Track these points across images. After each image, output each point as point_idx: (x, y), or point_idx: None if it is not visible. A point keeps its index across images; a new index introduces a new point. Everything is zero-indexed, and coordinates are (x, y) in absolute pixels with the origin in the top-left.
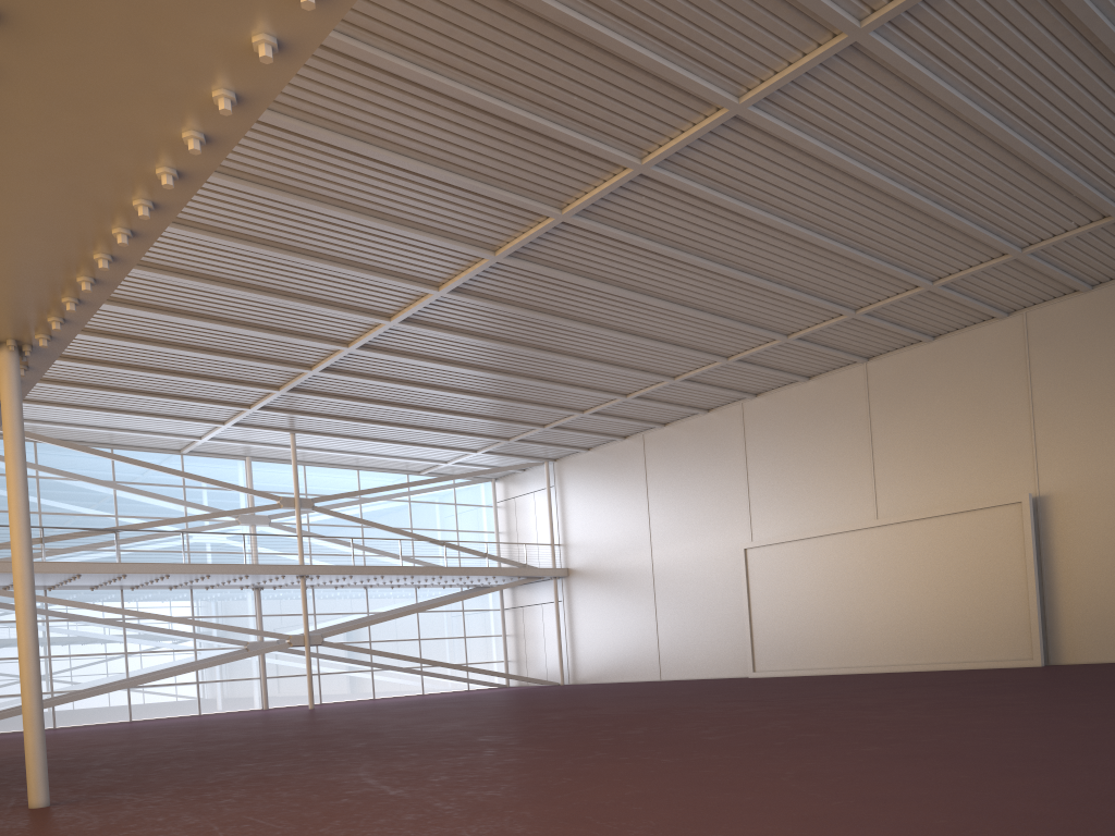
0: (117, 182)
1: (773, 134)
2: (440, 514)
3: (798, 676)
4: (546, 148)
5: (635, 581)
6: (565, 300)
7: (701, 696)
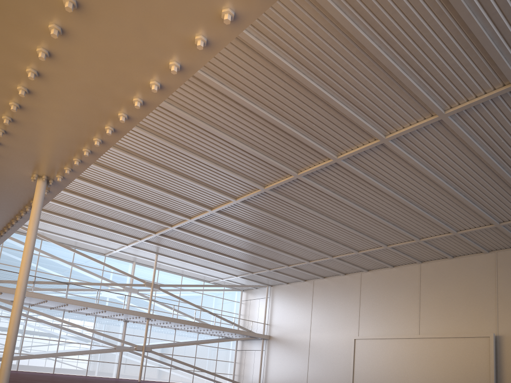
0: (113, 102)
1: (397, 154)
2: (215, 301)
3: None
4: (296, 145)
5: (300, 346)
6: (291, 214)
7: None
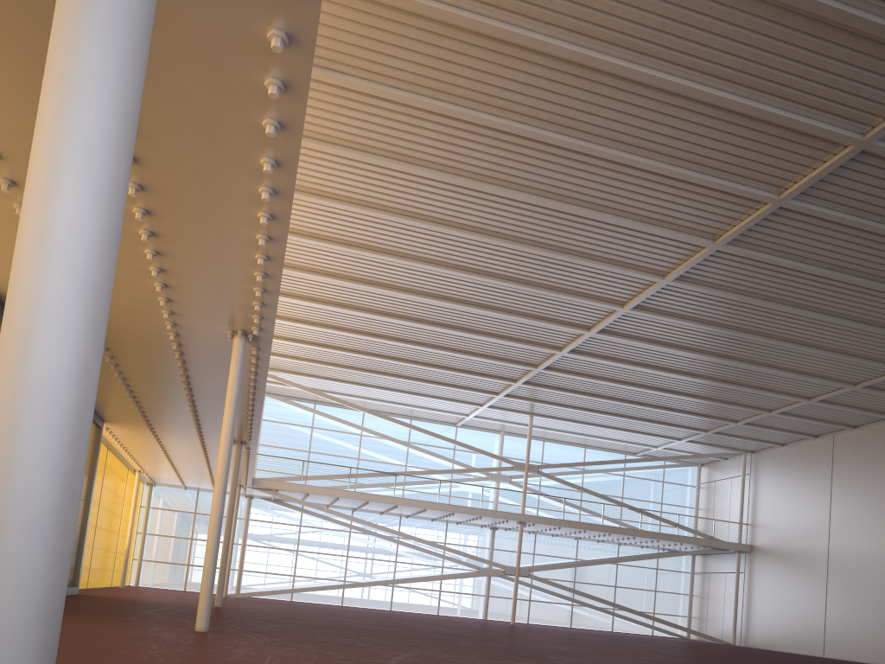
0: (241, 223)
1: None
2: (648, 488)
3: None
4: (691, 192)
5: (810, 564)
6: (734, 315)
7: None
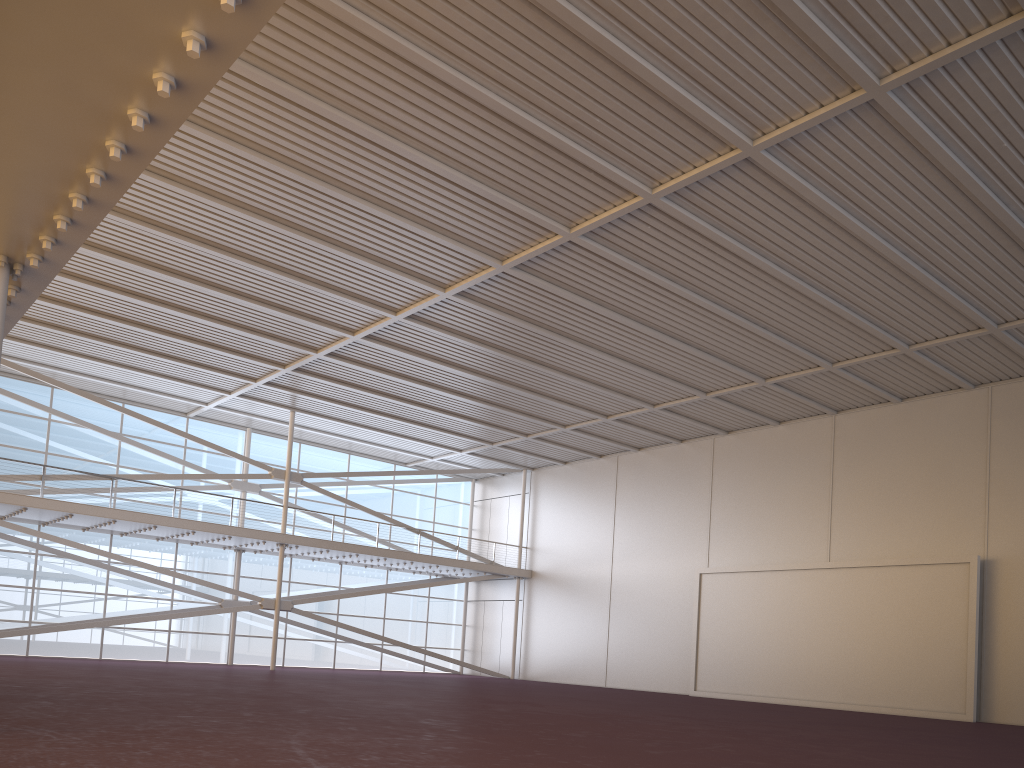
0: (111, 84)
1: (780, 181)
2: (420, 505)
3: (737, 700)
4: (563, 166)
5: (593, 591)
6: (562, 318)
7: (644, 707)
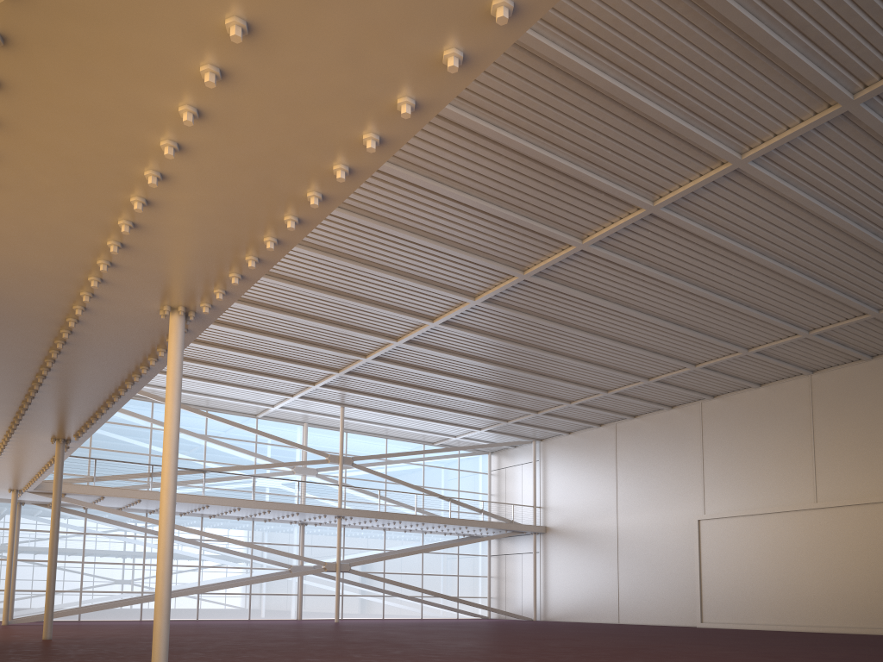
0: (300, 176)
1: (765, 184)
2: (446, 476)
3: (741, 629)
4: (578, 191)
5: (601, 540)
6: (572, 312)
7: (667, 638)
